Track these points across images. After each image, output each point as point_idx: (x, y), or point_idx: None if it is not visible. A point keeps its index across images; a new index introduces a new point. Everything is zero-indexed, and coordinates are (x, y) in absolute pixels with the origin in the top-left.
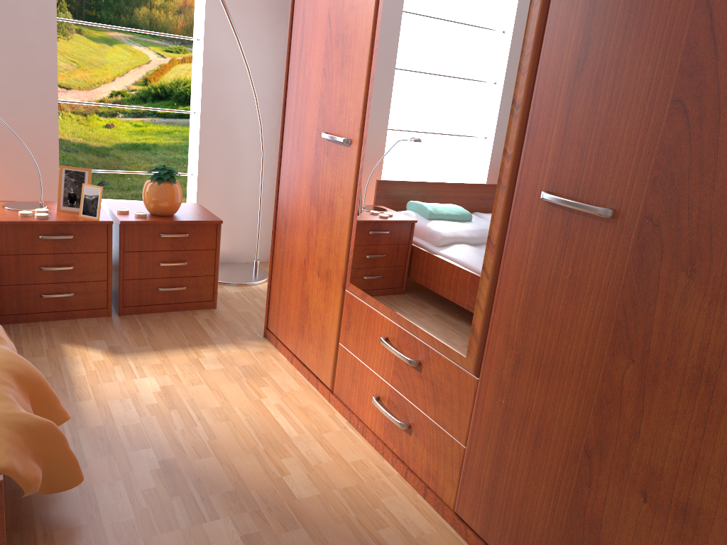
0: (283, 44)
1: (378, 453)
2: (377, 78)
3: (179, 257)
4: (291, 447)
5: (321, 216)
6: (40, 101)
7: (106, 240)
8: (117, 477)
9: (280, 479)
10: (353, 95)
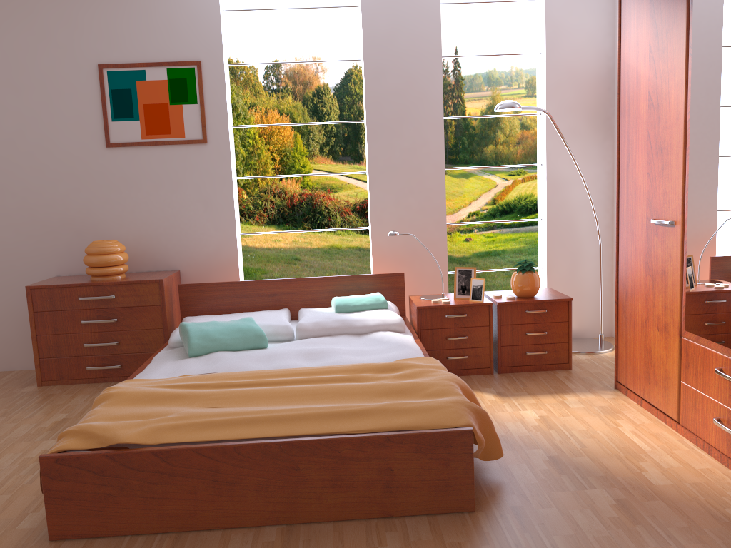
0: (610, 155)
1: (723, 465)
2: (691, 174)
3: (540, 328)
4: (646, 456)
5: (656, 282)
6: (435, 225)
7: (488, 316)
8: (521, 462)
9: (639, 473)
10: (673, 189)
